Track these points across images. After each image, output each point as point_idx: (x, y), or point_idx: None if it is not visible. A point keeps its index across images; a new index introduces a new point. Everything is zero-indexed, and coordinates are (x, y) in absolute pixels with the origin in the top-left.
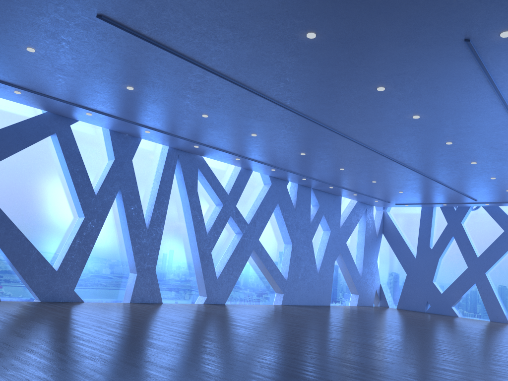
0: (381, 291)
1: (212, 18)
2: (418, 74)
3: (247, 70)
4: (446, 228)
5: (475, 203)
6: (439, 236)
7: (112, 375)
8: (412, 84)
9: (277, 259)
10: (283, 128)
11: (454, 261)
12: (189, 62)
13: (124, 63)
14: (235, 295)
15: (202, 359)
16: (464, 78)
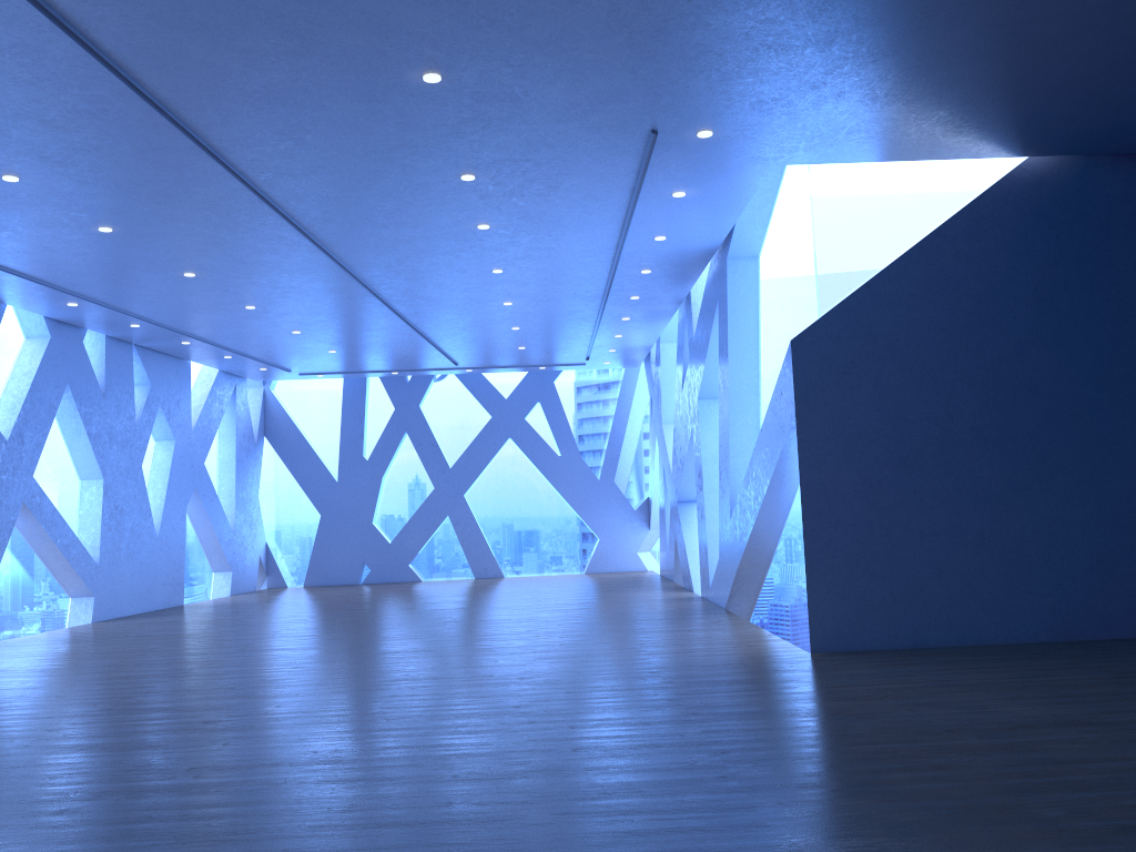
0: (269, 557)
1: (261, 7)
2: (548, 164)
3: (236, 108)
4: (394, 419)
5: (450, 369)
6: (381, 435)
7: (214, 802)
8: (525, 177)
9: (68, 519)
10: (196, 223)
11: (407, 480)
12: (104, 69)
13: None
14: None
15: (272, 738)
16: (605, 180)
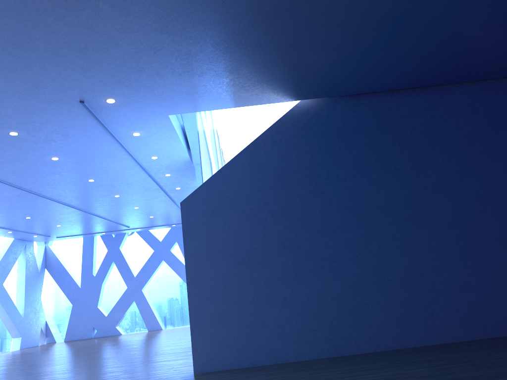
0: (47, 328)
1: None
2: (48, 123)
3: None
4: (107, 255)
5: (128, 229)
6: (101, 263)
7: None
8: (44, 131)
9: None
10: None
11: (116, 284)
12: None
13: None
14: None
15: None
16: (88, 129)
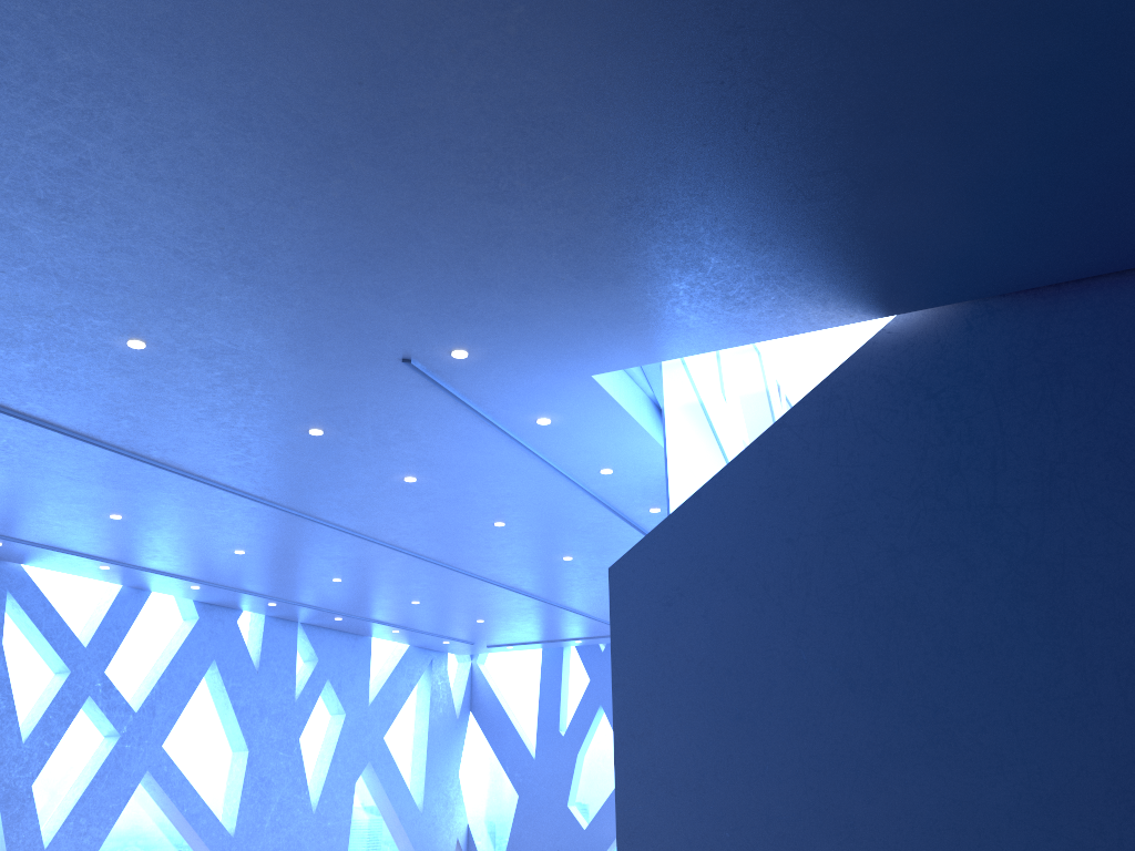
0: (469, 840)
1: None
2: (366, 408)
3: (43, 397)
4: (589, 690)
5: None
6: (577, 708)
7: None
8: (366, 424)
9: (213, 789)
10: (171, 503)
11: (606, 757)
12: None
13: None
14: None
15: None
16: (445, 416)
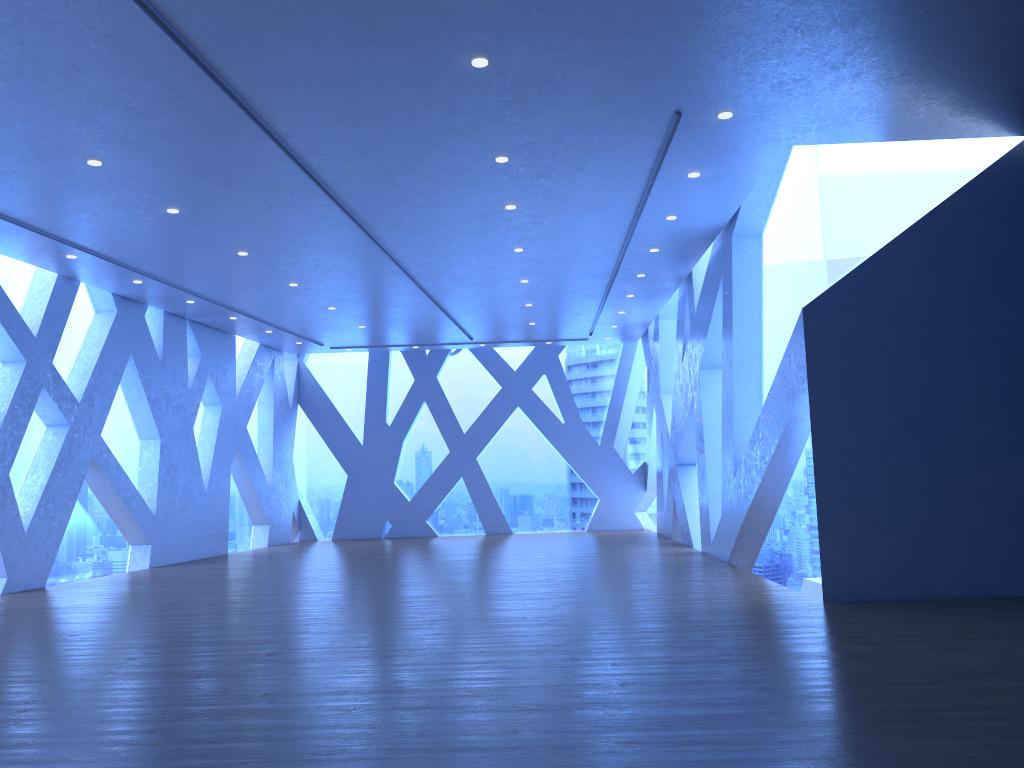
0: (301, 513)
1: None
2: (576, 146)
3: (299, 94)
4: (413, 389)
5: (466, 344)
6: (402, 403)
7: (293, 725)
8: (553, 159)
9: (129, 474)
10: (253, 204)
11: (425, 444)
12: (186, 57)
13: (6, 26)
14: (55, 564)
15: (334, 669)
16: (626, 161)
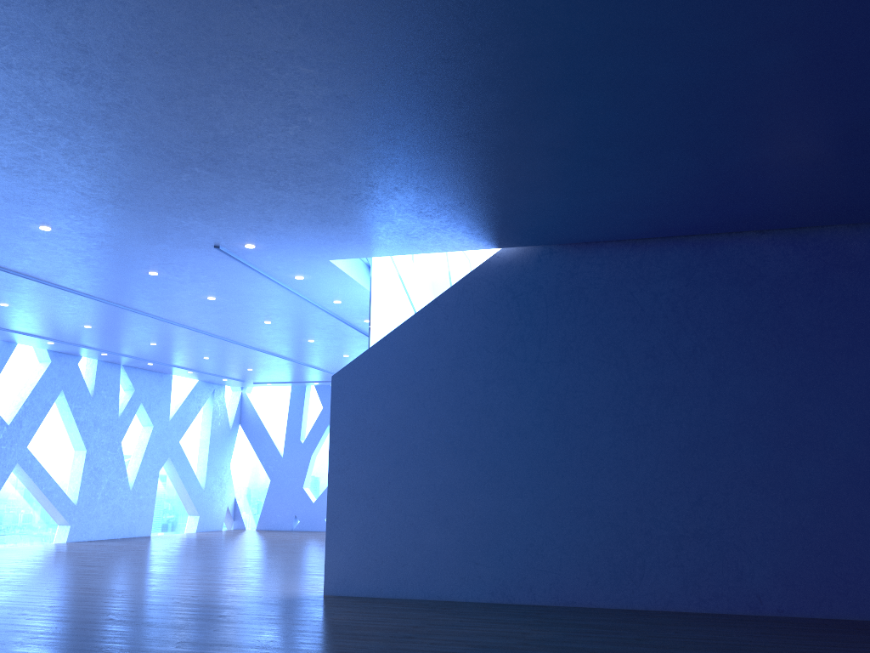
0: (236, 507)
1: None
2: (188, 265)
3: None
4: (322, 414)
5: None
6: (313, 425)
7: None
8: (186, 272)
9: (62, 474)
10: (46, 300)
11: None
12: None
13: None
14: None
15: None
16: (238, 271)
